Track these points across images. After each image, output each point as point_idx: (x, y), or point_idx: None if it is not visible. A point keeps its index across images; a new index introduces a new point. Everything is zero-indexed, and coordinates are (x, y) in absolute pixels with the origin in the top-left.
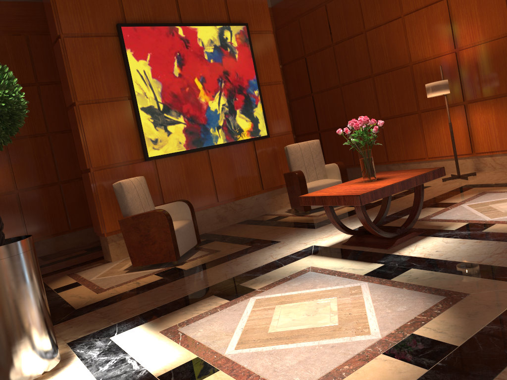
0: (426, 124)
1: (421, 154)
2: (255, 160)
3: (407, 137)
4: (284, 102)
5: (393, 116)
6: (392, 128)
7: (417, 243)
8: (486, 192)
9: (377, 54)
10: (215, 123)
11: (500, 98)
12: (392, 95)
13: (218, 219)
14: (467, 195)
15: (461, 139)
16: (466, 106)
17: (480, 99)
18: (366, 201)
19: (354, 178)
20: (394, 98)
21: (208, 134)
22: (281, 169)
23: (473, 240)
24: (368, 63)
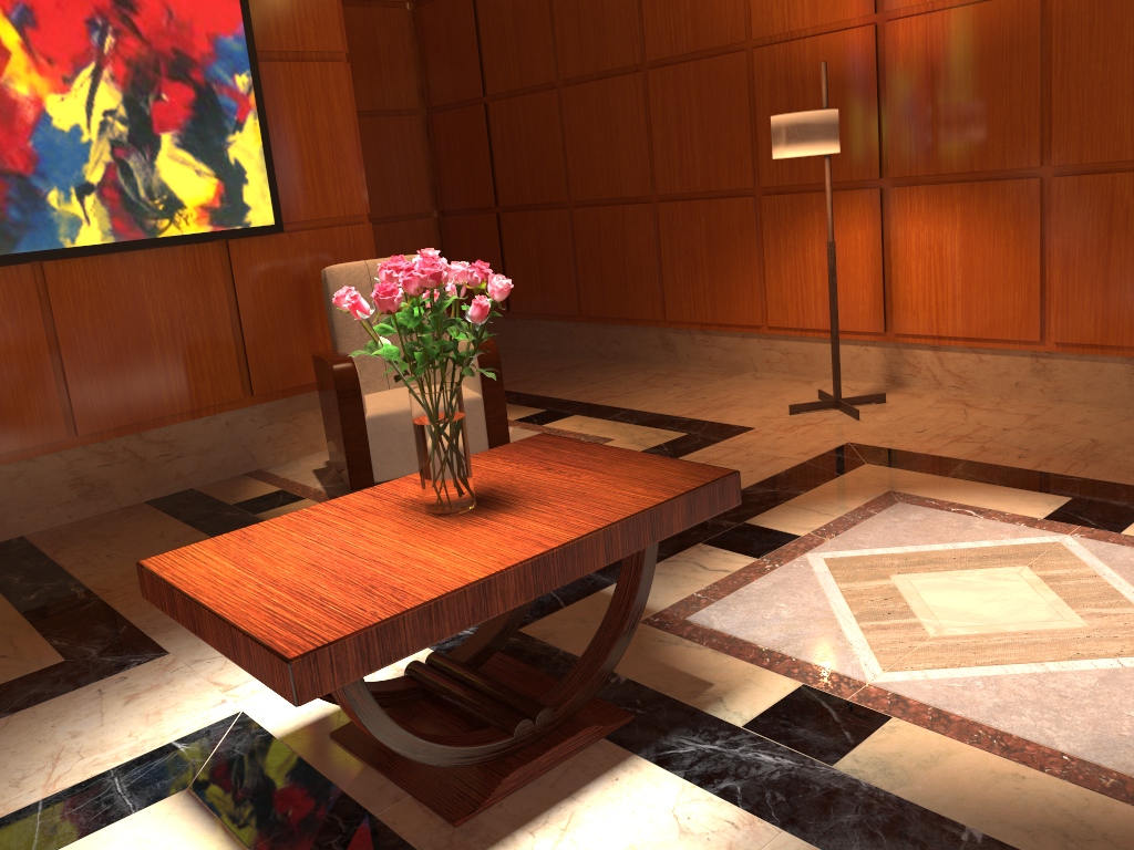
0: (773, 230)
1: (750, 313)
2: (230, 302)
3: (720, 261)
4: (348, 122)
5: (690, 193)
6: (683, 228)
7: (579, 801)
8: (898, 498)
9: (662, 2)
10: (70, 174)
11: (983, 183)
12: (692, 133)
13: (77, 492)
14: (840, 499)
15: (861, 288)
16: (885, 192)
17: (926, 177)
18: (327, 683)
19: (578, 353)
20: (697, 143)
21: (39, 211)
22: (324, 334)
23: (785, 836)
24: (636, 26)
